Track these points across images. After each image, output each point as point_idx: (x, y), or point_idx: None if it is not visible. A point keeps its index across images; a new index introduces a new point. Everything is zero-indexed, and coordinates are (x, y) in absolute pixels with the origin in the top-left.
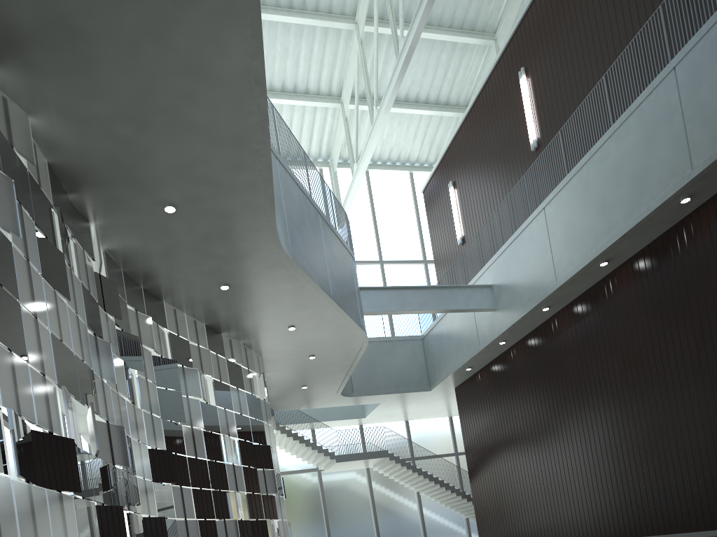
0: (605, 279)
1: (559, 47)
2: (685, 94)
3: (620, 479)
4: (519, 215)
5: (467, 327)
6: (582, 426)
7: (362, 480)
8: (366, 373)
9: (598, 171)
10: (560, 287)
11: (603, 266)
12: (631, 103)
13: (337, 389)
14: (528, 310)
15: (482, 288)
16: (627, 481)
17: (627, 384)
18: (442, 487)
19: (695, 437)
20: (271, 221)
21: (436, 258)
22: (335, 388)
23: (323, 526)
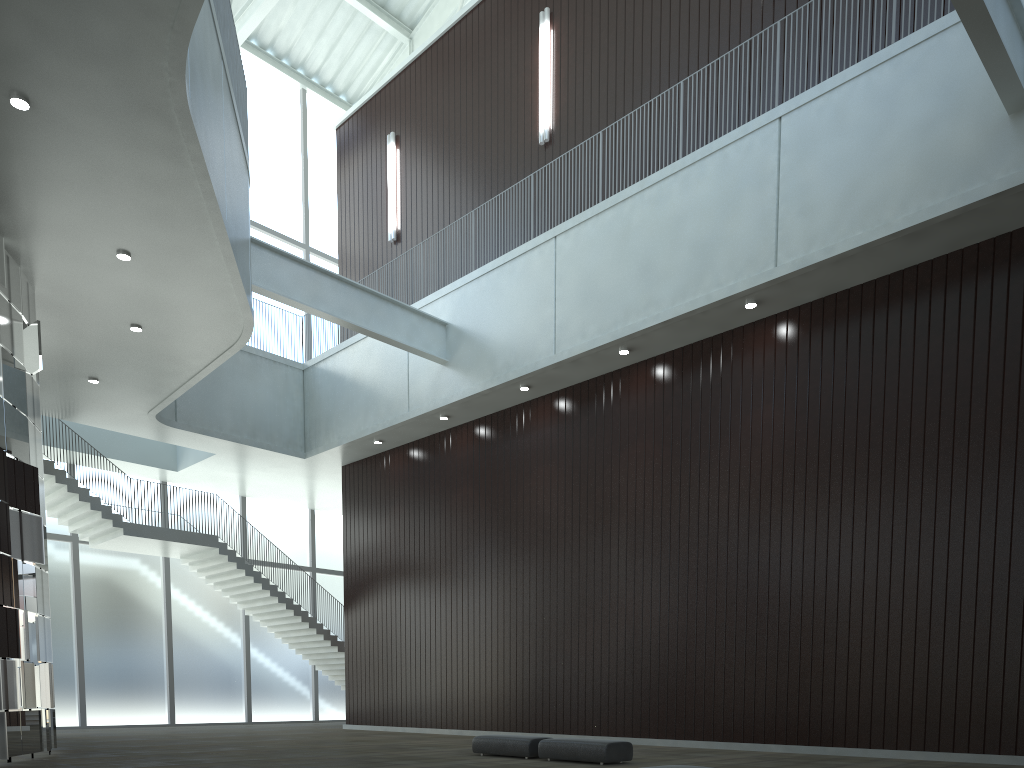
0: (614, 374)
1: (609, 7)
2: (787, 162)
3: (583, 654)
4: (514, 233)
5: (391, 376)
6: (542, 571)
7: (154, 576)
8: (204, 395)
9: (648, 216)
10: (558, 364)
11: (621, 355)
12: (713, 140)
13: (153, 404)
14: (502, 382)
15: (433, 322)
16: (592, 659)
17: (617, 528)
18: (297, 615)
19: (694, 619)
20: (189, 9)
21: (344, 248)
22: (151, 402)
23: (71, 642)
